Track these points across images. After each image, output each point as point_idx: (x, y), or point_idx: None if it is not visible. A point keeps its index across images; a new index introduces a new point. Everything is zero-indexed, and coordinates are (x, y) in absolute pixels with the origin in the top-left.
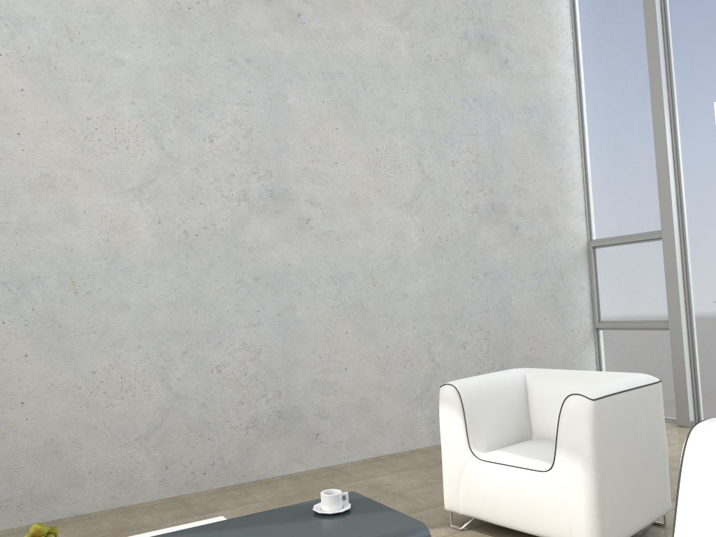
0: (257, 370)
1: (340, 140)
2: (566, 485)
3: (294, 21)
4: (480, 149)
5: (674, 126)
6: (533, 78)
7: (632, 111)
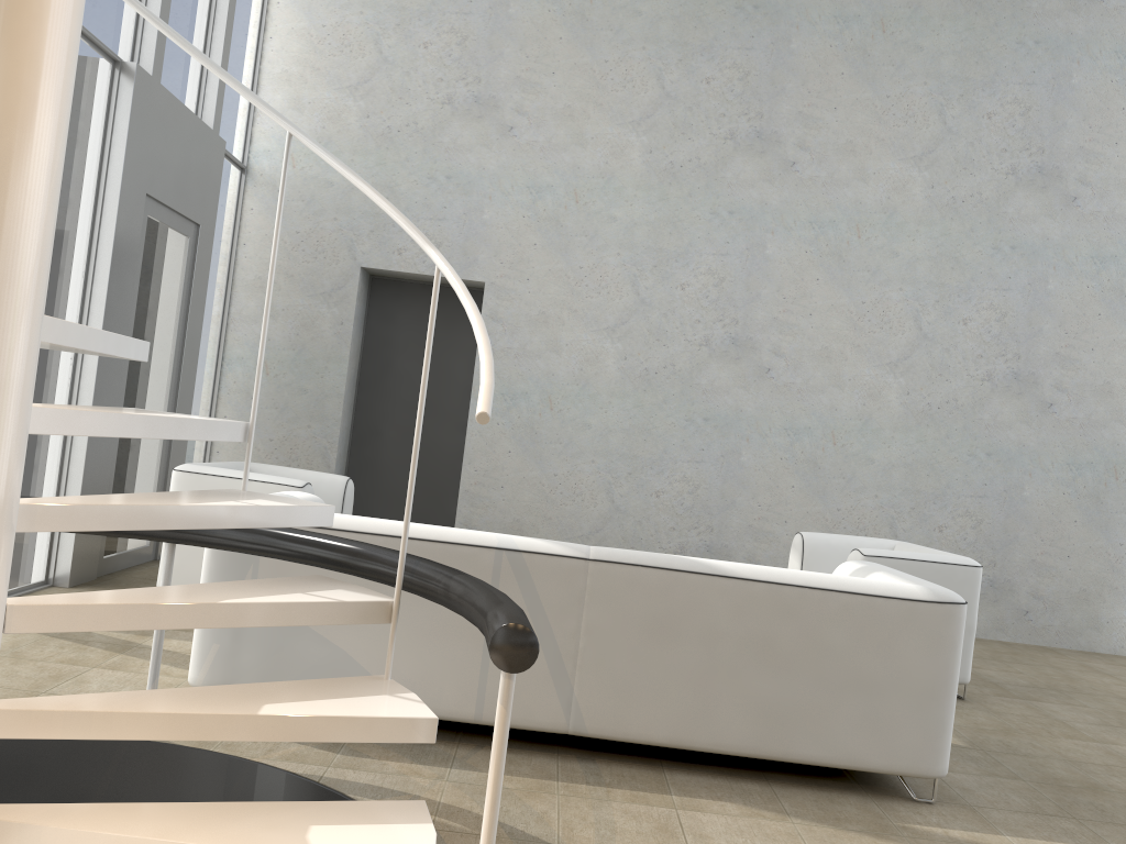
0: (693, 503)
1: (819, 292)
2: None
3: (786, 170)
4: (1009, 306)
5: None
6: (1118, 219)
7: None
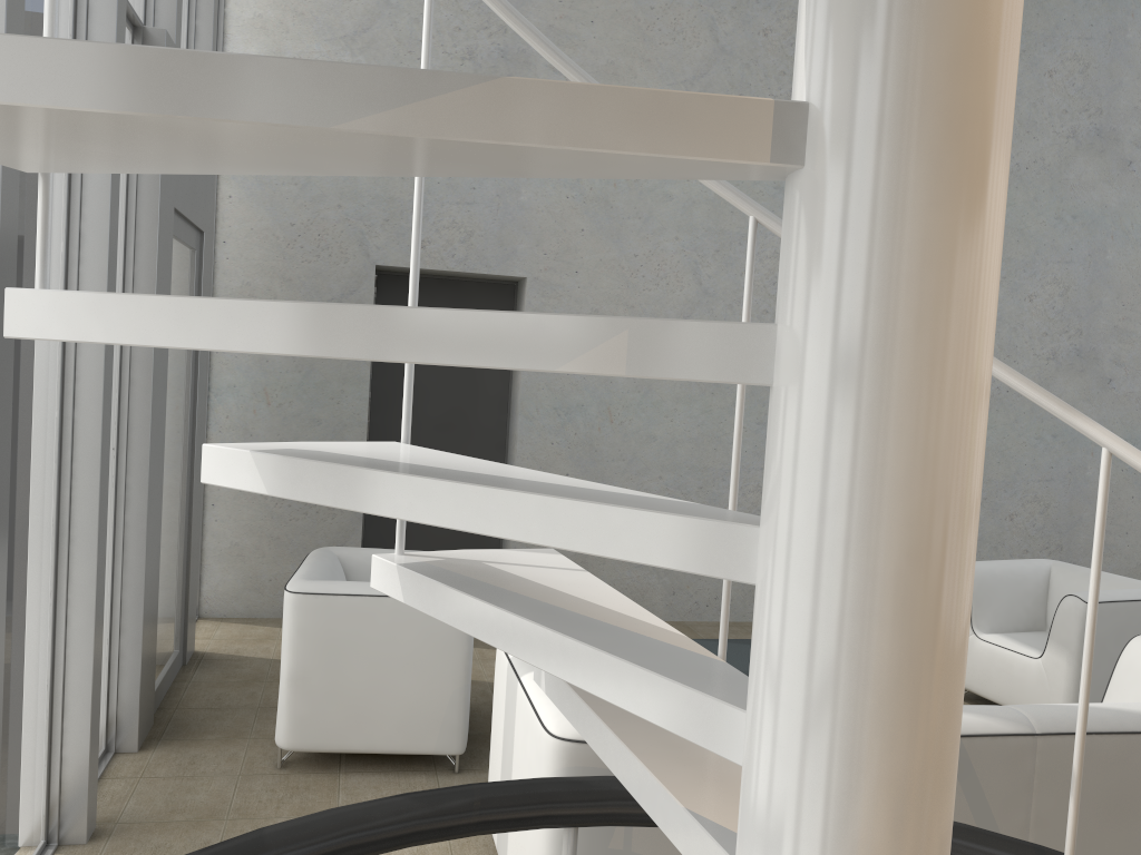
0: None
1: None
2: (1051, 673)
3: None
4: (1071, 280)
5: None
6: None
7: None
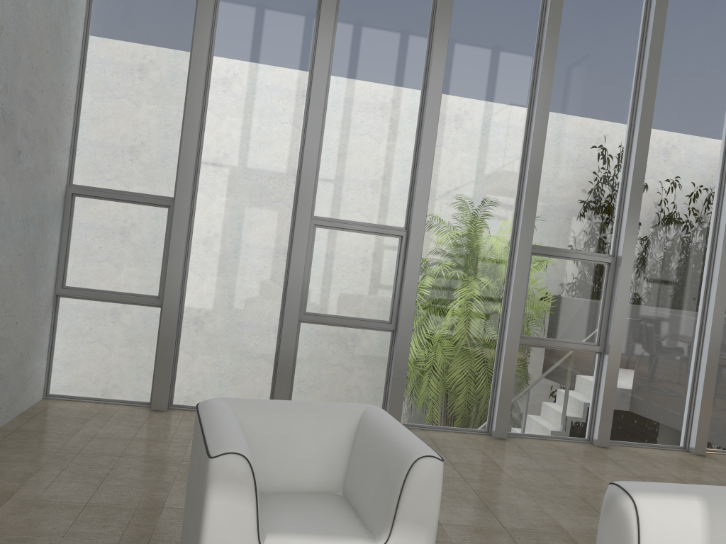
0: None
1: None
2: None
3: None
4: (5, 19)
5: (207, 90)
6: None
7: (160, 51)
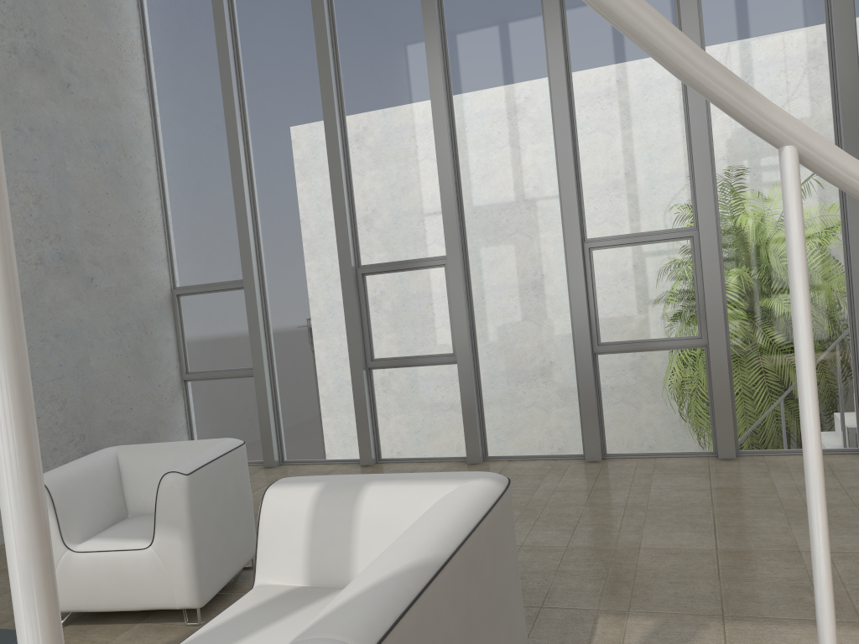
0: None
1: None
2: (167, 556)
3: None
4: (42, 188)
5: (251, 177)
6: (102, 107)
7: (211, 156)
